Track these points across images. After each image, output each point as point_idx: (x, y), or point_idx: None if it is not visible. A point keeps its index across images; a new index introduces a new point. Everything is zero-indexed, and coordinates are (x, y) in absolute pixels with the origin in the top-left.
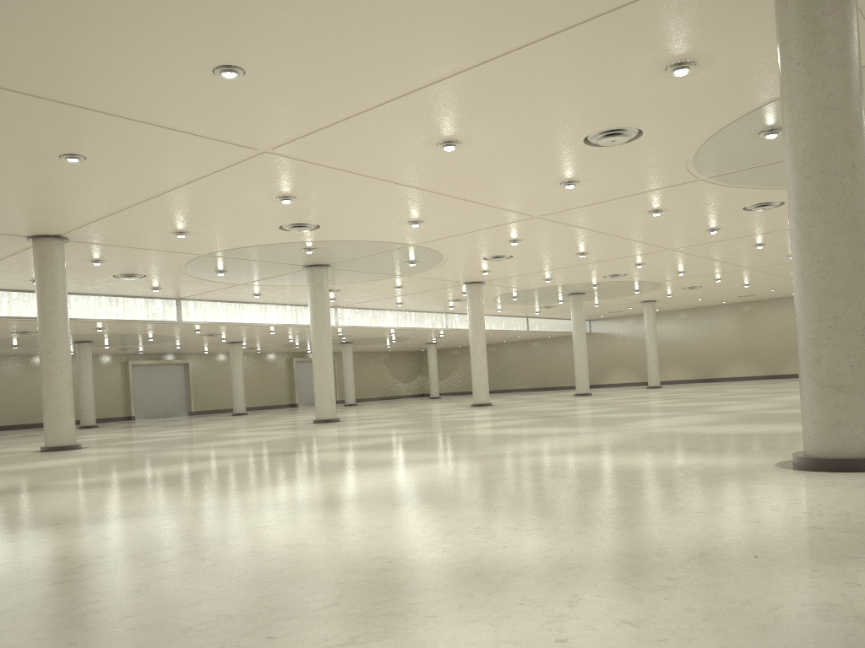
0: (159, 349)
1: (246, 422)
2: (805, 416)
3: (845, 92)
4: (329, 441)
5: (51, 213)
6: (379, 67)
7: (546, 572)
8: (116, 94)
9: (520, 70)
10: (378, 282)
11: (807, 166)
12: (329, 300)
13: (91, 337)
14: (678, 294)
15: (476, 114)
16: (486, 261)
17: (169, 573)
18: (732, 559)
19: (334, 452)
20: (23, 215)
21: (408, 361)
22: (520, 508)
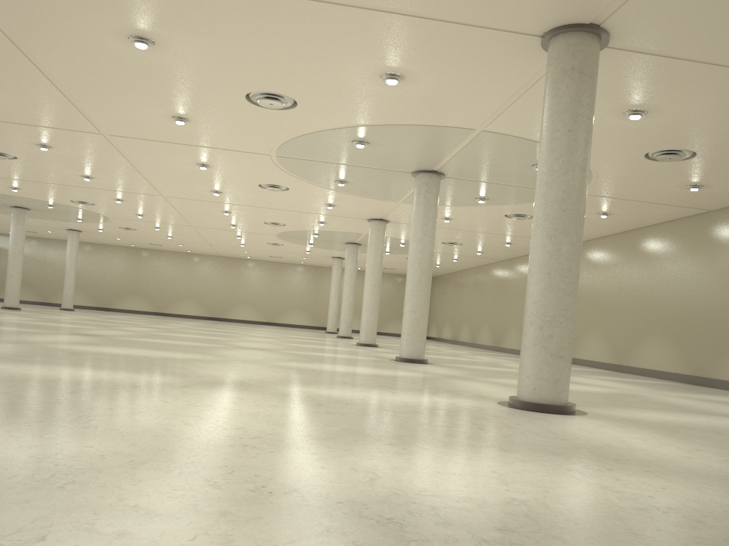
0: None
1: None
2: (532, 373)
3: (588, 161)
4: None
5: None
6: None
7: None
8: None
9: (304, 19)
10: None
11: (564, 202)
12: None
13: None
14: (108, 231)
15: (210, 30)
16: None
17: None
18: None
19: None
20: None
21: None
22: (512, 447)
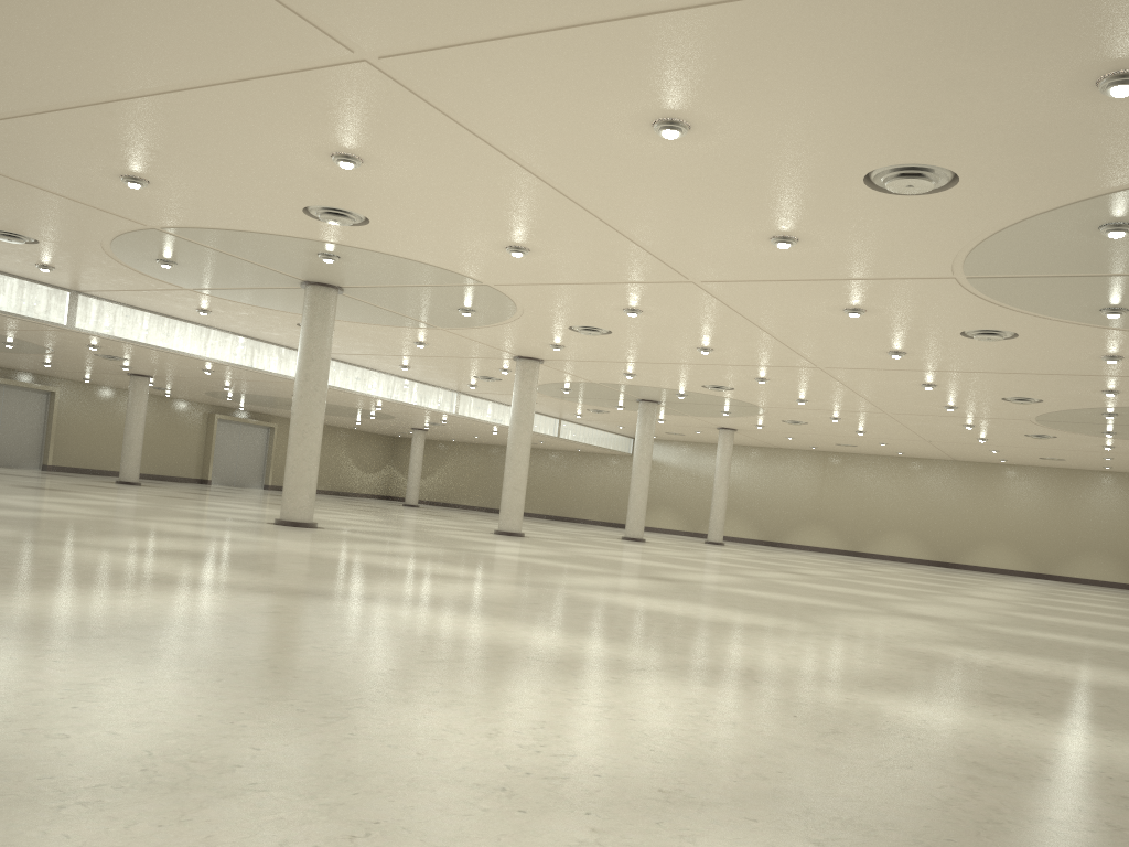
0: (14, 363)
1: (154, 501)
2: None
3: None
4: (359, 575)
5: None
6: None
7: None
8: None
9: (894, 15)
10: (396, 329)
11: None
12: None
13: None
14: (770, 428)
15: (755, 82)
16: (571, 331)
17: None
18: None
19: (404, 607)
20: None
21: (376, 447)
22: None
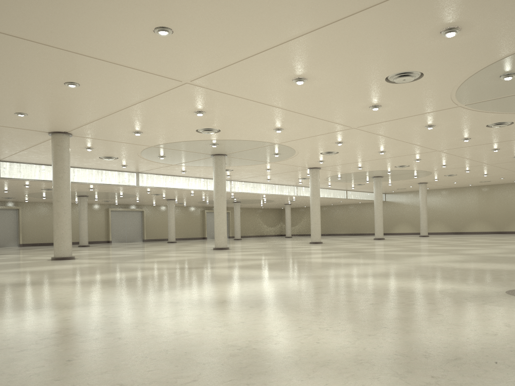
0: (126, 202)
1: (174, 247)
2: None
3: None
4: (220, 261)
5: (61, 118)
6: (256, 29)
7: (344, 365)
8: (96, 45)
9: (346, 32)
10: (255, 166)
11: None
12: (226, 176)
13: (87, 193)
14: (441, 179)
15: (317, 61)
16: (322, 155)
17: (94, 348)
18: (478, 364)
19: (220, 269)
20: (45, 119)
21: (273, 214)
22: (332, 314)
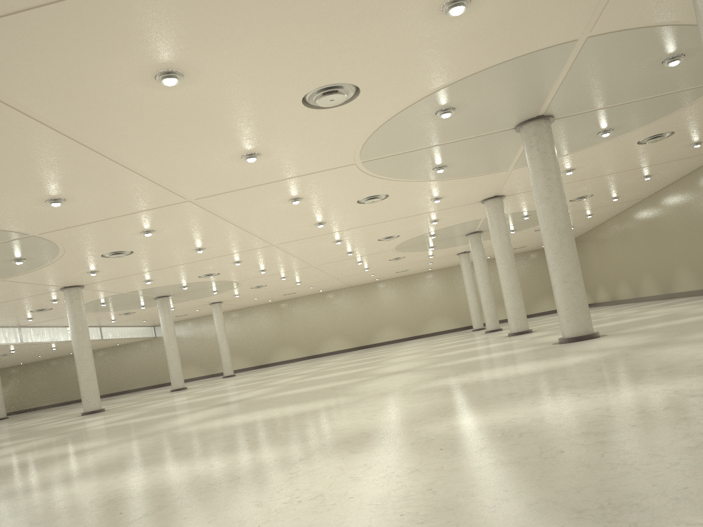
0: None
1: None
2: None
3: None
4: (4, 476)
5: None
6: None
7: None
8: None
9: None
10: None
11: None
12: None
13: None
14: (243, 294)
15: (229, 31)
16: (103, 258)
17: None
18: None
19: (68, 486)
20: None
21: None
22: None
